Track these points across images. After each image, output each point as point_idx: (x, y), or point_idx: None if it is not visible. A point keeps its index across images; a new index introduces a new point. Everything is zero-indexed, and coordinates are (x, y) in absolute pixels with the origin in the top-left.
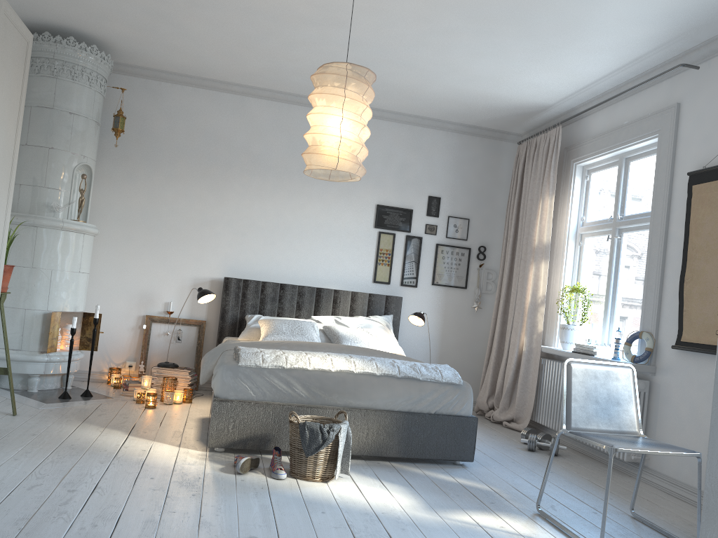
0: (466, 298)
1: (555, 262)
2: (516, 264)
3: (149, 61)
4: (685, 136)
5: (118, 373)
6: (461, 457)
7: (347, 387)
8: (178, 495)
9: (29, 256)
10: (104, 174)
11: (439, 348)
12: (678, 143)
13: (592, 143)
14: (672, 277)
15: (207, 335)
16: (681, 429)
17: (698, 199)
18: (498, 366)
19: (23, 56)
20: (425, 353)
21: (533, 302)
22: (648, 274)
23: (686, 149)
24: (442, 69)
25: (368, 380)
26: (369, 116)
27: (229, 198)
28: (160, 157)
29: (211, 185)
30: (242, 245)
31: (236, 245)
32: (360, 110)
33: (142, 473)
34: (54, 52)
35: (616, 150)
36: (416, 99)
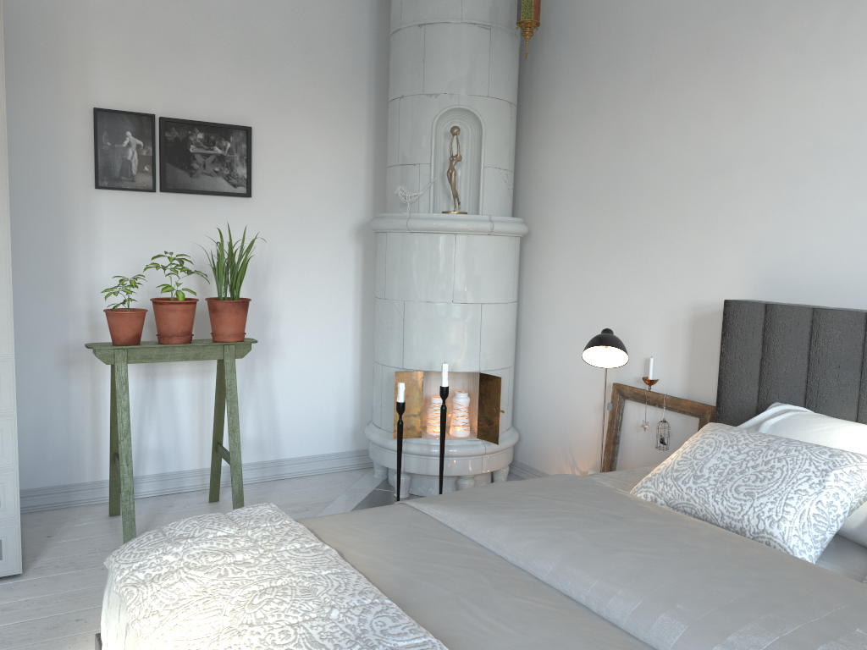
0: None
1: None
2: None
3: None
4: None
5: None
6: None
7: None
8: None
9: (381, 281)
10: (558, 117)
11: None
12: None
13: None
14: None
15: None
16: None
17: None
18: None
19: None
20: None
21: None
22: None
23: None
24: None
25: None
26: None
27: (761, 92)
28: (632, 47)
29: (721, 74)
30: (793, 211)
31: (779, 213)
32: None
33: None
34: None
35: None
36: None
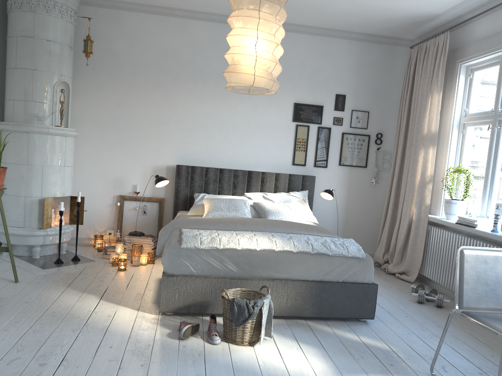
0: (366, 175)
1: (441, 147)
2: (407, 148)
3: None
4: None
5: (101, 239)
6: (363, 315)
7: (269, 263)
8: (129, 366)
9: (24, 156)
10: (81, 87)
11: (345, 214)
12: None
13: (477, 46)
14: None
15: (165, 209)
16: None
17: None
18: (392, 229)
19: None
20: (334, 218)
21: (422, 181)
22: None
23: None
24: None
25: (287, 256)
26: (282, 35)
27: (178, 102)
28: (123, 71)
29: (163, 93)
30: (189, 139)
31: (185, 139)
32: (274, 30)
33: (104, 341)
34: None
35: (499, 52)
36: (325, 15)
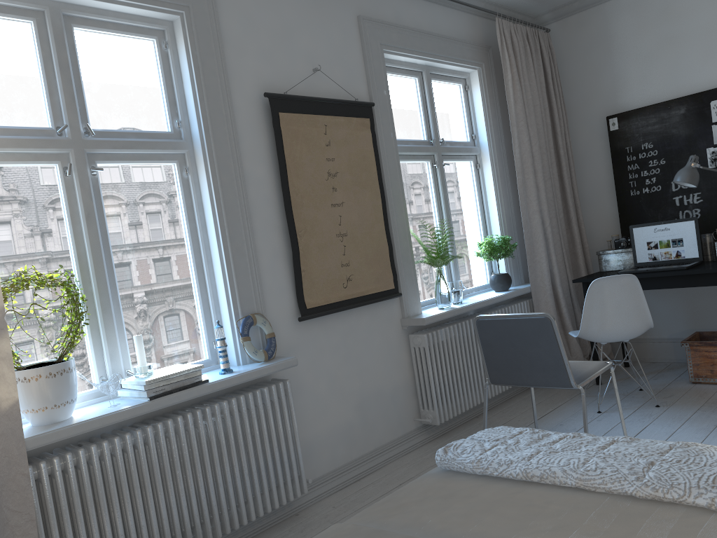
0: None
1: None
2: None
3: None
4: (232, 38)
5: None
6: None
7: None
8: None
9: None
10: None
11: None
12: (223, 43)
13: None
14: (263, 231)
15: None
16: (325, 411)
17: (290, 132)
18: None
19: None
20: None
21: None
22: (229, 230)
23: (238, 57)
24: None
25: None
26: None
27: None
28: None
29: None
30: None
31: None
32: None
33: None
34: None
35: None
36: None
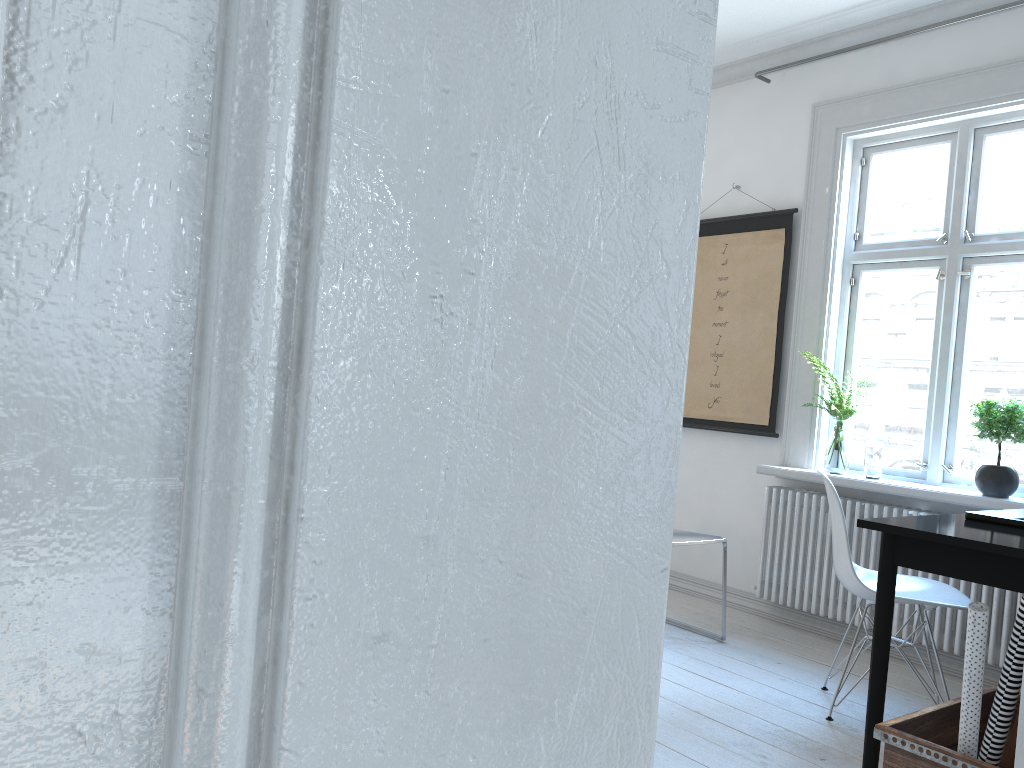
0: None
1: None
2: None
3: None
4: None
5: None
6: None
7: None
8: None
9: None
10: None
11: None
12: None
13: None
14: None
15: None
16: None
17: None
18: None
19: None
20: None
21: None
22: None
23: None
24: None
25: None
26: None
27: None
28: None
29: None
30: None
31: None
32: None
33: None
34: None
35: None
36: None
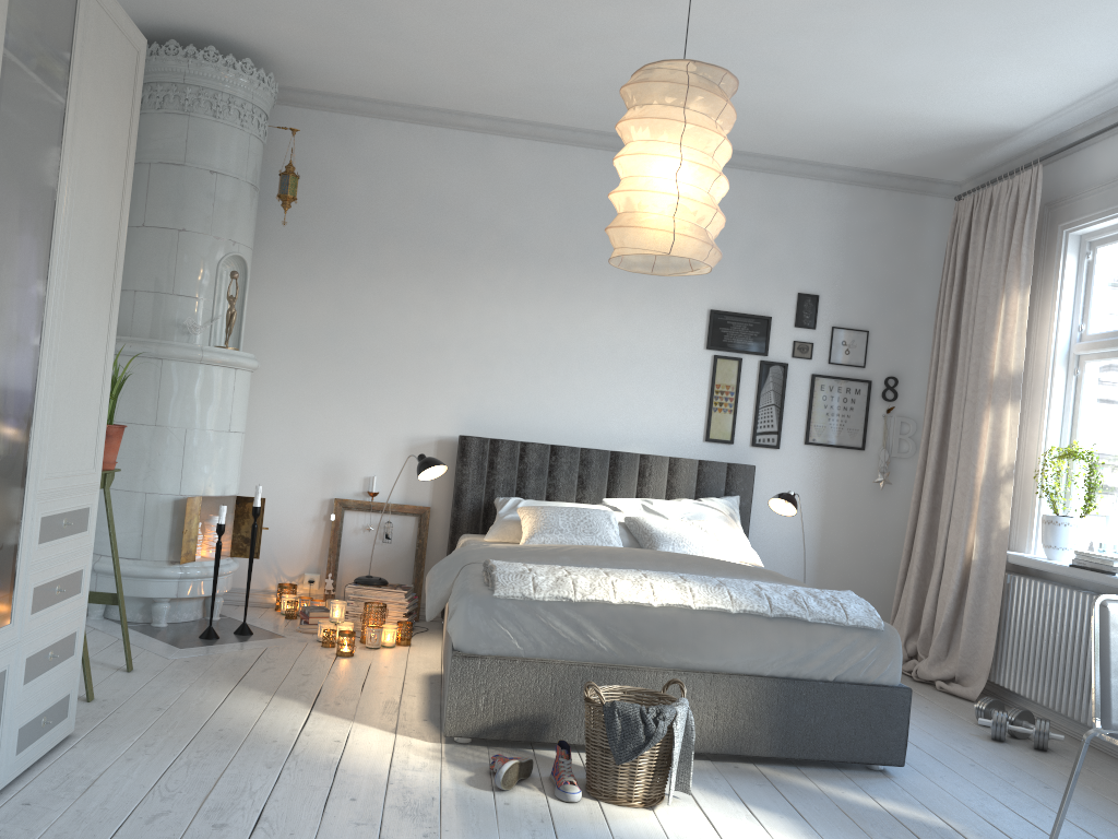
0: (864, 467)
1: (1029, 405)
2: (956, 408)
3: (335, 82)
4: None
5: (292, 592)
6: (881, 757)
7: (680, 634)
8: (399, 836)
9: (150, 407)
10: (265, 270)
11: (819, 551)
12: None
13: (1102, 195)
14: None
15: (432, 530)
16: None
17: None
18: (925, 583)
19: (131, 75)
20: (795, 560)
21: (992, 476)
22: None
23: None
24: (832, 73)
25: (717, 621)
26: (726, 157)
27: (466, 305)
28: (355, 239)
29: (436, 284)
30: (487, 382)
31: (478, 382)
32: (712, 145)
33: (336, 788)
34: (184, 73)
35: None
36: (780, 129)
